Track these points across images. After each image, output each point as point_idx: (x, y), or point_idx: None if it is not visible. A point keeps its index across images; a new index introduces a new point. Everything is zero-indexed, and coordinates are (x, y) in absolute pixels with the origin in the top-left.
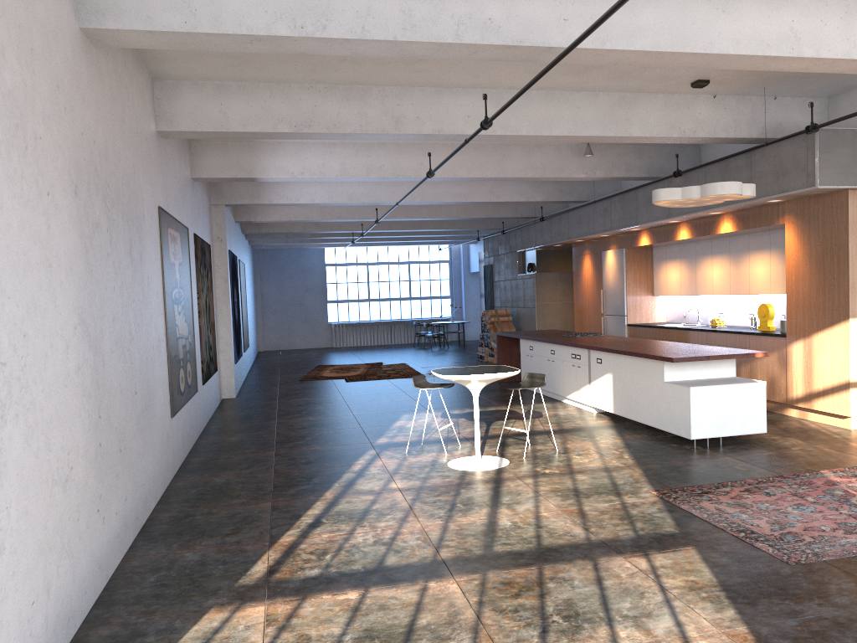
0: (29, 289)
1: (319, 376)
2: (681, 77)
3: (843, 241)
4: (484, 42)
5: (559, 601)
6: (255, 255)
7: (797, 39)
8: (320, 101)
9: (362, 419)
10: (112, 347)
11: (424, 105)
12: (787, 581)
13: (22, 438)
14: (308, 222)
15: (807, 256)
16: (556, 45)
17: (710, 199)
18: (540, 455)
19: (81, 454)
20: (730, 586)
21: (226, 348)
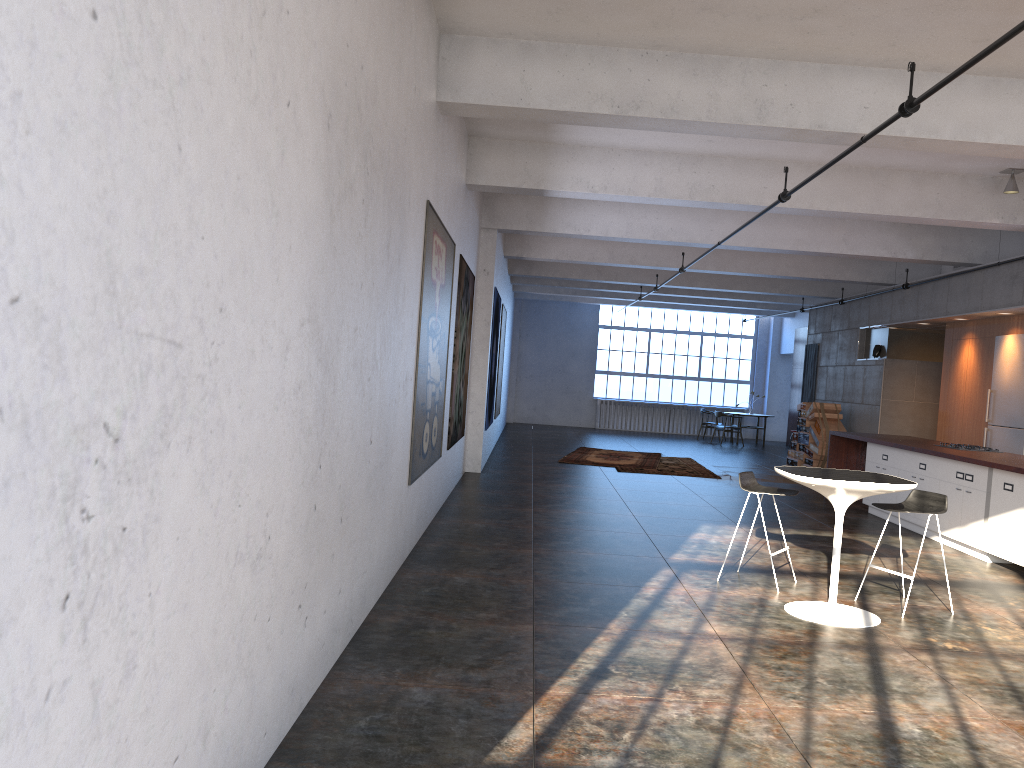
0: (239, 237)
1: (582, 460)
2: None
3: None
4: None
5: None
6: (517, 306)
7: None
8: (657, 74)
9: (646, 522)
10: (348, 370)
11: (802, 87)
12: None
13: (193, 478)
14: (589, 267)
15: None
16: None
17: None
18: (926, 616)
19: (286, 518)
20: None
21: (477, 409)
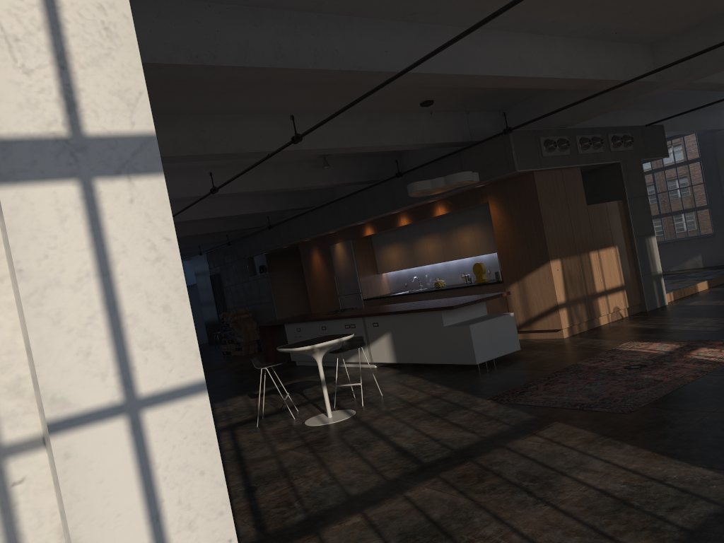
0: None
1: None
2: (416, 98)
3: (535, 207)
4: (335, 68)
5: (514, 474)
6: None
7: (523, 65)
8: None
9: None
10: None
11: (224, 129)
12: (637, 421)
13: None
14: None
15: (510, 222)
16: (383, 70)
17: (449, 187)
18: (372, 401)
19: None
20: (608, 434)
21: None
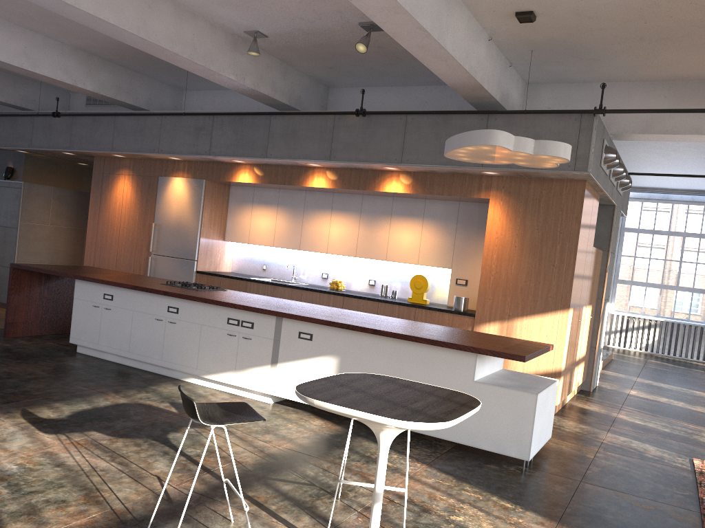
0: None
1: None
2: None
3: (571, 231)
4: None
5: None
6: None
7: None
8: None
9: None
10: None
11: None
12: None
13: None
14: None
15: (518, 238)
16: None
17: (518, 159)
18: (405, 524)
19: None
20: None
21: None
